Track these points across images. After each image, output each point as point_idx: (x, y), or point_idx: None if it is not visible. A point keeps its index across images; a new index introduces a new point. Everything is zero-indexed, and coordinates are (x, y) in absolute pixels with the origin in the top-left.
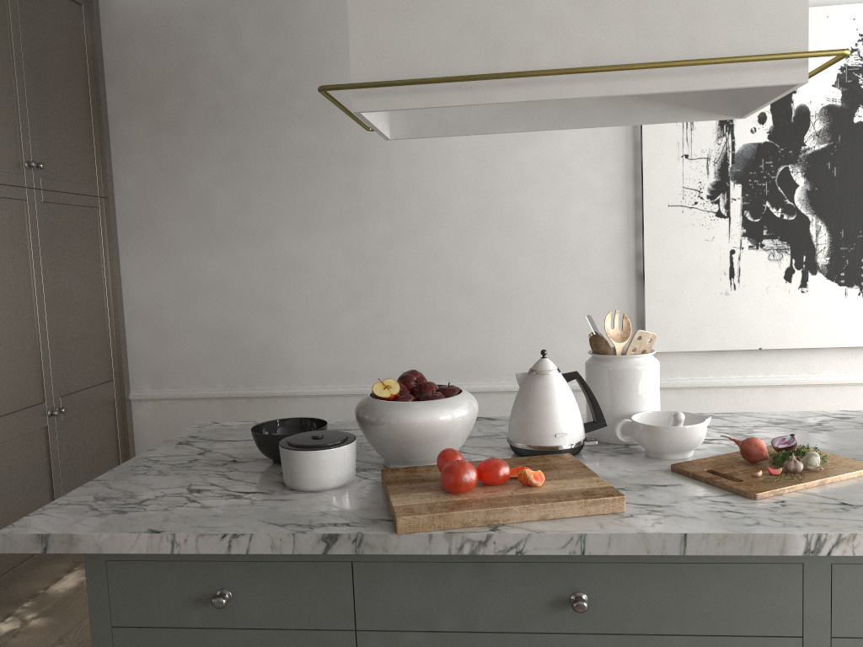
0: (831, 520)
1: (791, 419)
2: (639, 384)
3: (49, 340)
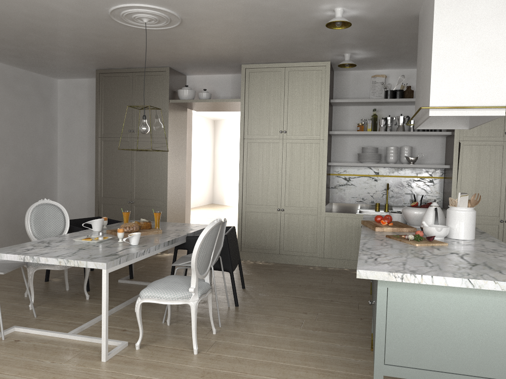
0: (369, 238)
1: (503, 251)
2: (447, 216)
3: (505, 195)
